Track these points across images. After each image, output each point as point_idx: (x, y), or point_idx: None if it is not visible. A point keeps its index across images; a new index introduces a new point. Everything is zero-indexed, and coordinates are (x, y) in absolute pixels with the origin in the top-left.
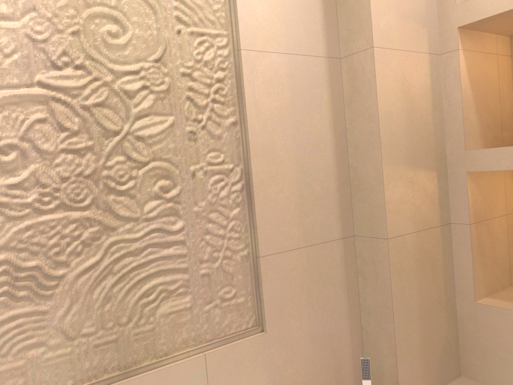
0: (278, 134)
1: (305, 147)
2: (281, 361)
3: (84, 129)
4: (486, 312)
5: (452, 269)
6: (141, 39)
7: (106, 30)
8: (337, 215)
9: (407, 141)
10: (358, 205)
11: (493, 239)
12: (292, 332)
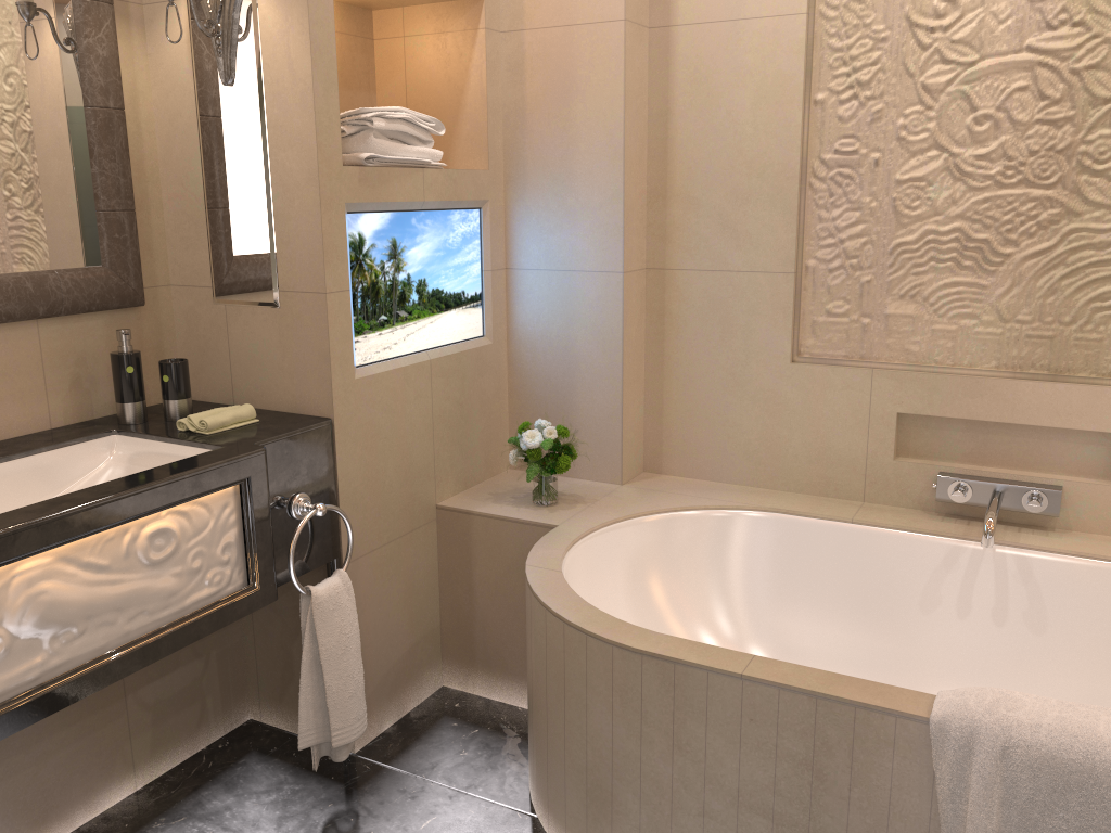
0: None
1: None
2: None
3: (1068, 97)
4: None
5: None
6: None
7: None
8: None
9: None
10: None
11: None
12: None
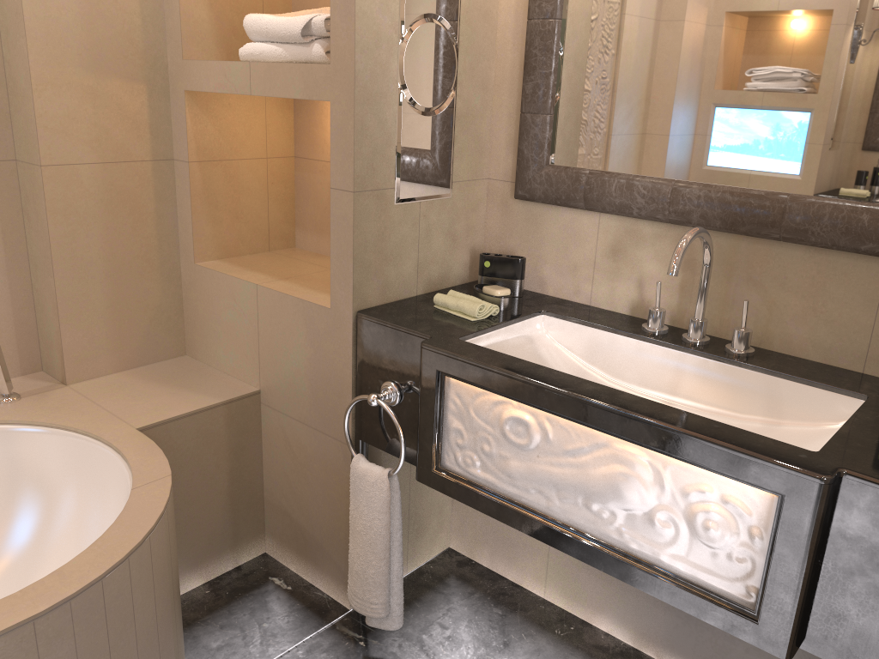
0: None
1: None
2: None
3: None
4: (202, 276)
5: (174, 221)
6: None
7: None
8: None
9: (84, 33)
10: (16, 117)
11: (237, 187)
12: None
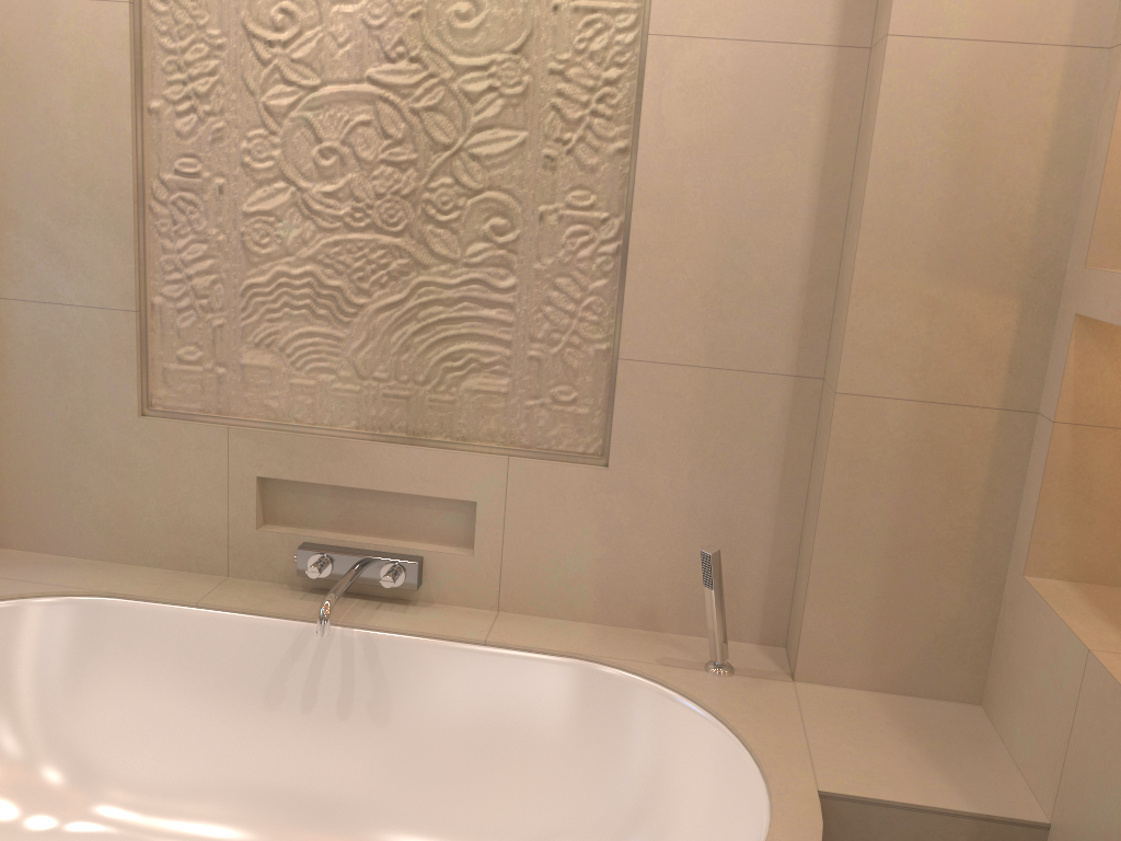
0: (693, 176)
1: (745, 205)
2: (626, 519)
3: (410, 138)
4: (1027, 599)
5: (1013, 503)
6: (499, 21)
7: (454, 10)
8: (791, 334)
9: (940, 225)
10: (834, 326)
11: None
12: (654, 486)
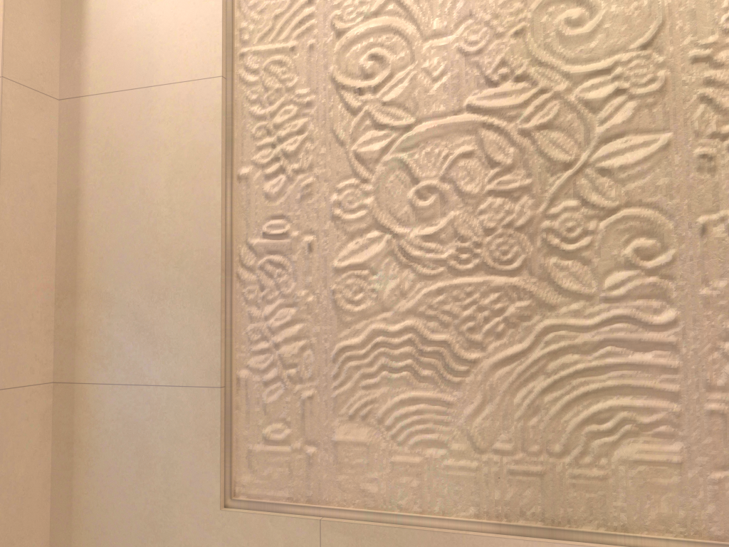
0: None
1: None
2: None
3: (521, 163)
4: None
5: None
6: (619, 18)
7: (564, 18)
8: None
9: None
10: None
11: None
12: None
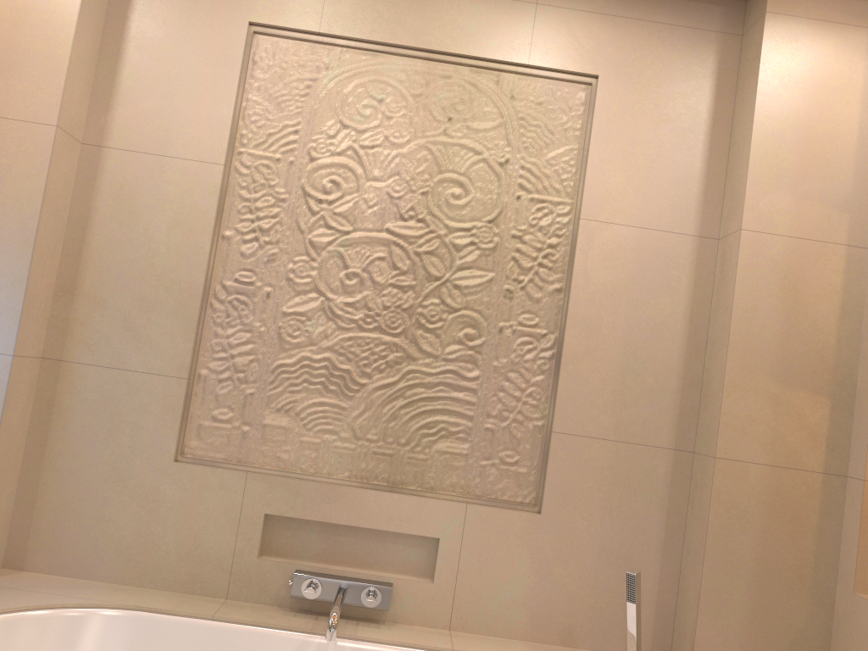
0: (606, 309)
1: (641, 330)
2: (552, 554)
3: (412, 271)
4: (861, 609)
5: (836, 540)
6: (480, 201)
7: (451, 192)
8: (671, 419)
9: (778, 347)
10: (703, 414)
11: None
12: (575, 529)
